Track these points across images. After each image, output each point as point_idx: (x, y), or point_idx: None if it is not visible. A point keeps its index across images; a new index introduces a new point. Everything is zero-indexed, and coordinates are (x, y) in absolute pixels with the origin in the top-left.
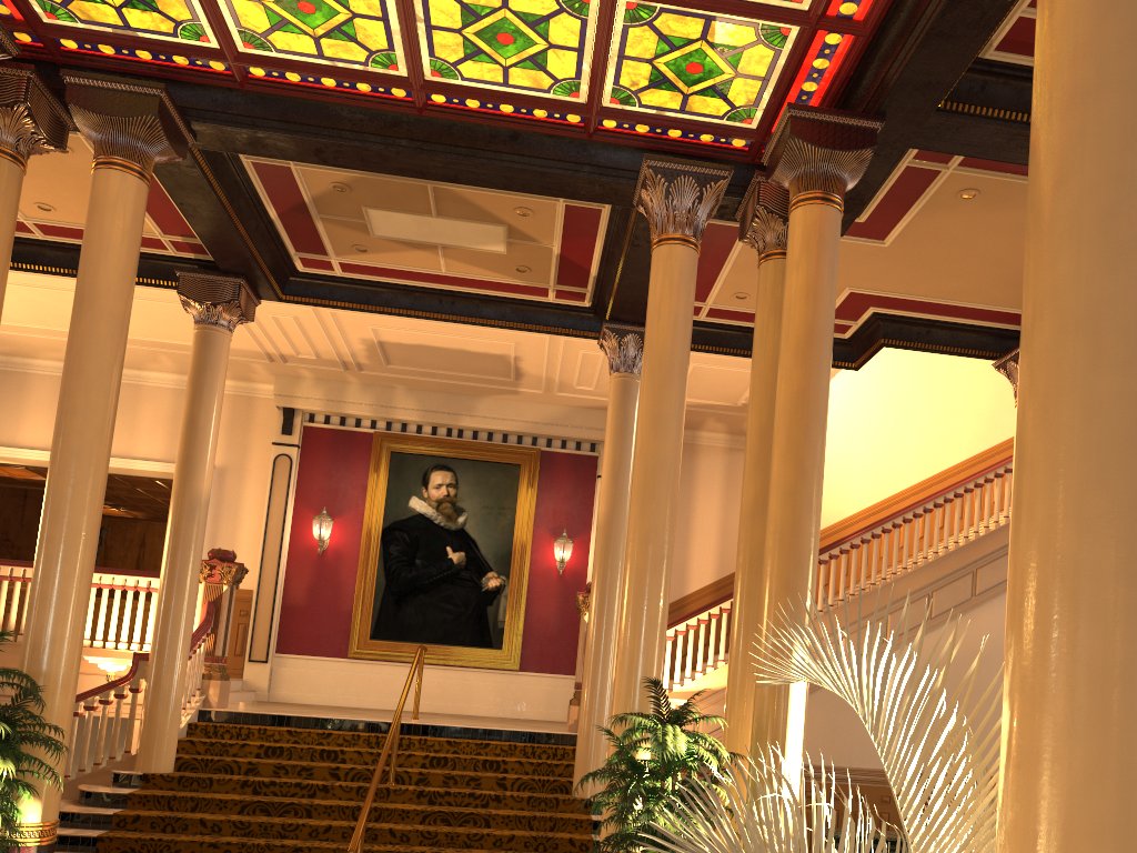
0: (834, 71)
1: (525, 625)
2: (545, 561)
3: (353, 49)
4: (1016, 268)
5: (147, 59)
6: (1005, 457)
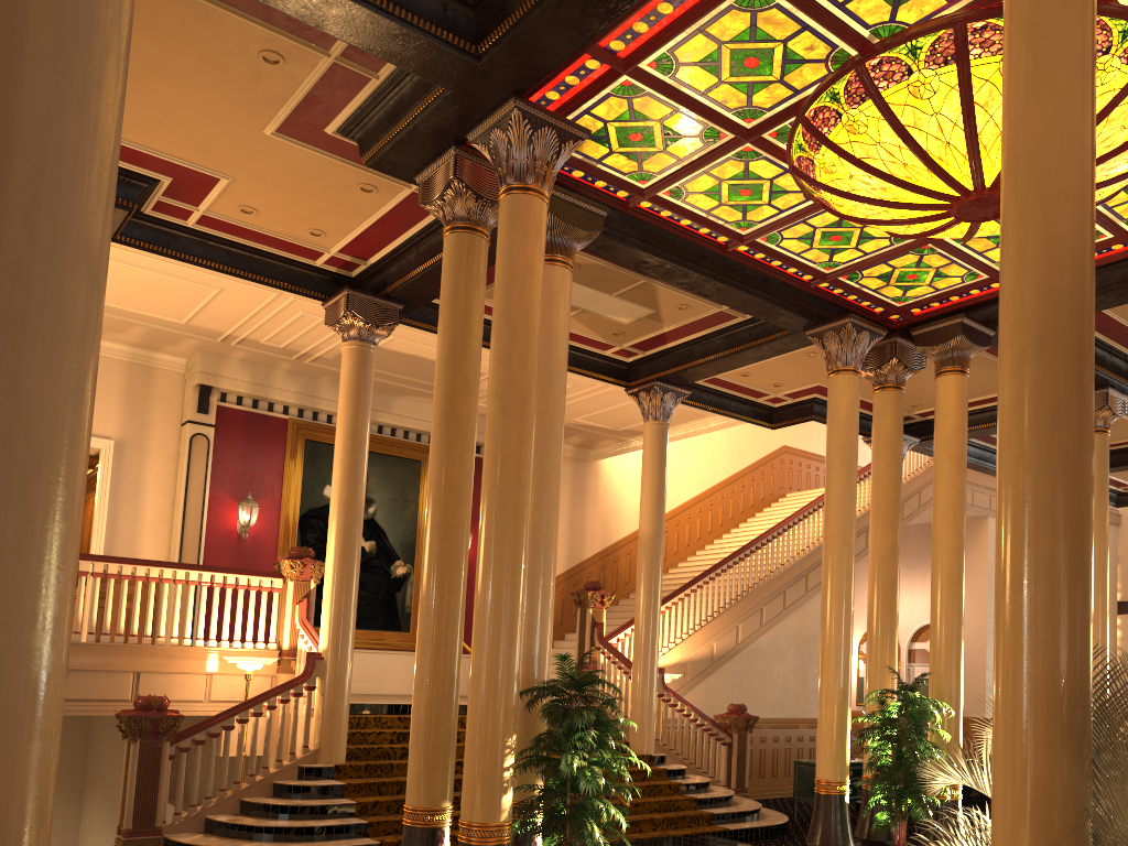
0: (975, 296)
1: None
2: None
3: (735, 215)
4: (924, 390)
5: (574, 176)
6: (746, 479)
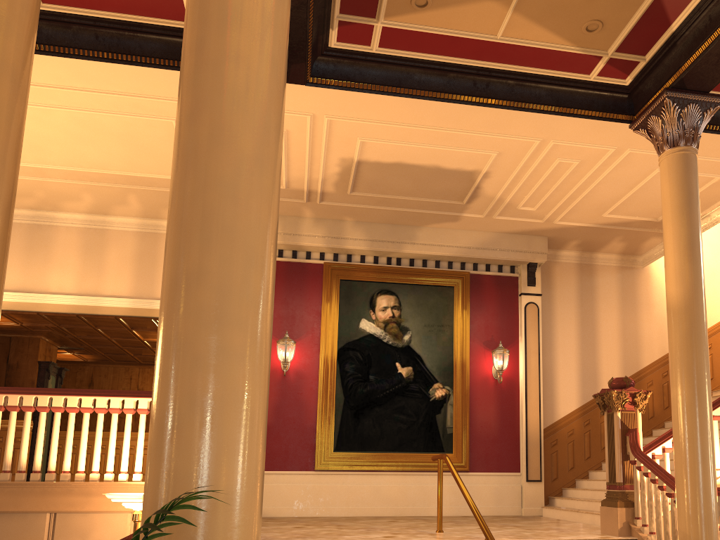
0: None
1: (470, 430)
2: (482, 371)
3: None
4: None
5: None
6: None
